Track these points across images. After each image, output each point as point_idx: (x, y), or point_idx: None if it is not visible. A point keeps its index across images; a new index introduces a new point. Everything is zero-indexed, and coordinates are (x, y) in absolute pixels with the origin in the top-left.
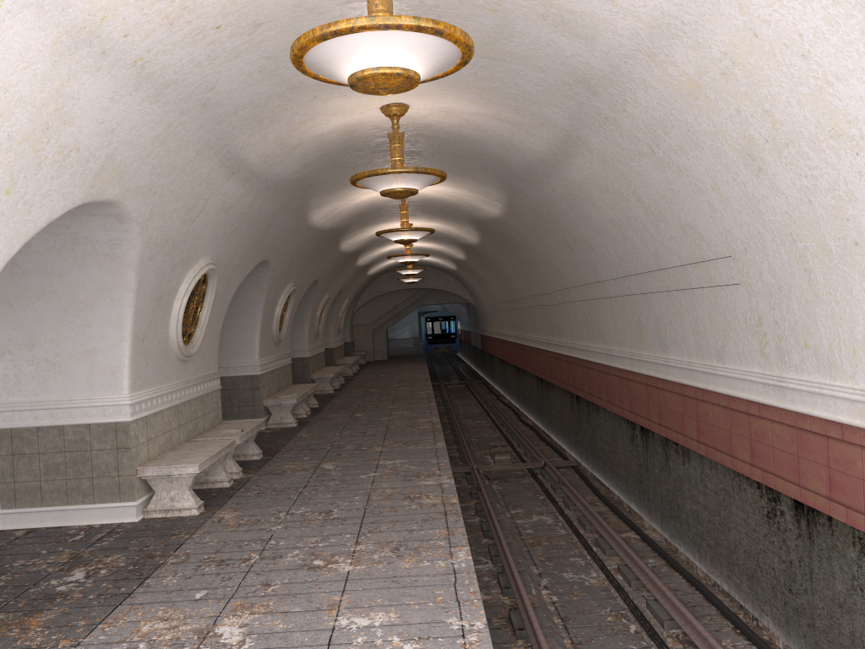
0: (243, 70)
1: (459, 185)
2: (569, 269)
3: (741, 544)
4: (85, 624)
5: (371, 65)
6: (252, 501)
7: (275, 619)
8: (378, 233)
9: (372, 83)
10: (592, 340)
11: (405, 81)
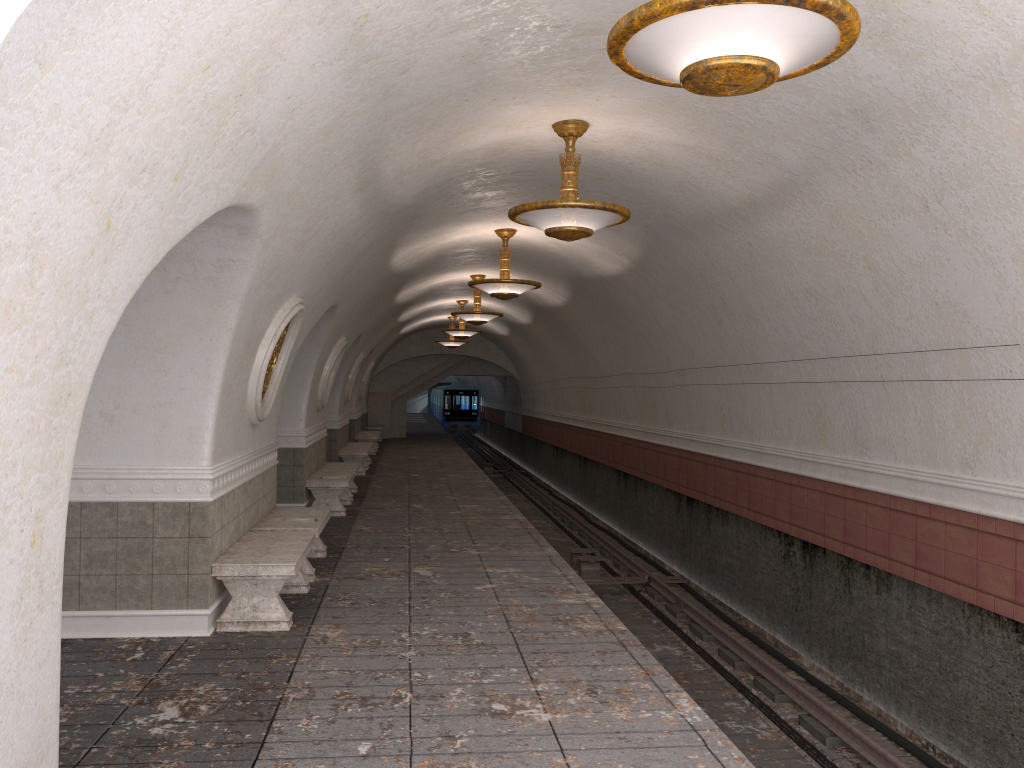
0: (448, 52)
1: None
2: (706, 345)
3: (977, 698)
4: None
5: (733, 51)
6: (352, 615)
7: None
8: (474, 283)
9: (723, 76)
10: (728, 434)
11: (762, 79)
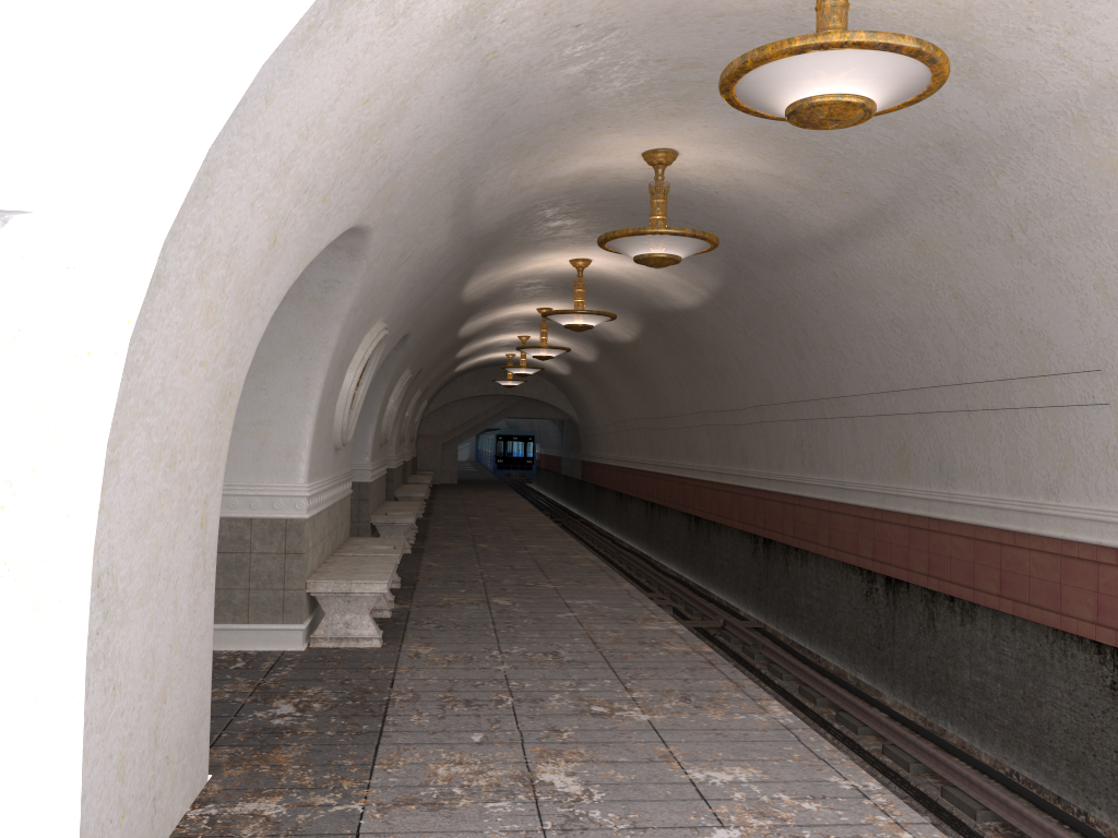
0: (556, 84)
1: None
2: (786, 379)
3: (1060, 722)
4: (355, 764)
5: (835, 90)
6: (439, 636)
7: (606, 769)
8: (548, 314)
9: (826, 112)
10: (808, 471)
11: (860, 115)
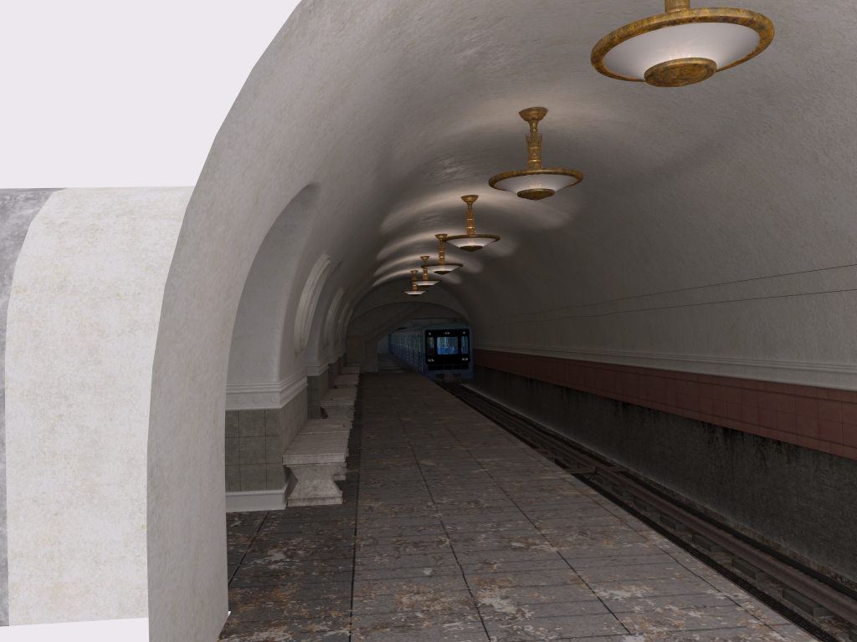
0: (456, 63)
1: None
2: (635, 279)
3: None
4: (338, 597)
5: (685, 56)
6: (385, 492)
7: (531, 592)
8: (447, 239)
9: (677, 73)
10: (656, 348)
11: (704, 73)
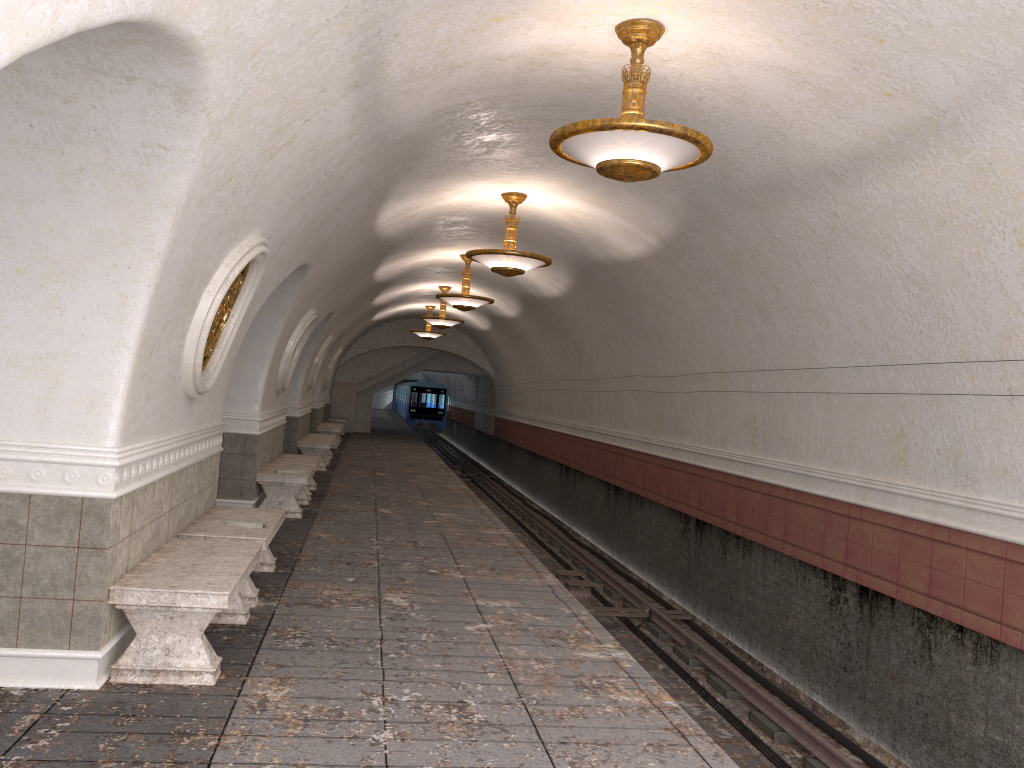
0: None
1: (604, 202)
2: (742, 345)
3: None
4: None
5: None
6: (304, 663)
7: None
8: (473, 253)
9: None
10: (760, 450)
11: None
